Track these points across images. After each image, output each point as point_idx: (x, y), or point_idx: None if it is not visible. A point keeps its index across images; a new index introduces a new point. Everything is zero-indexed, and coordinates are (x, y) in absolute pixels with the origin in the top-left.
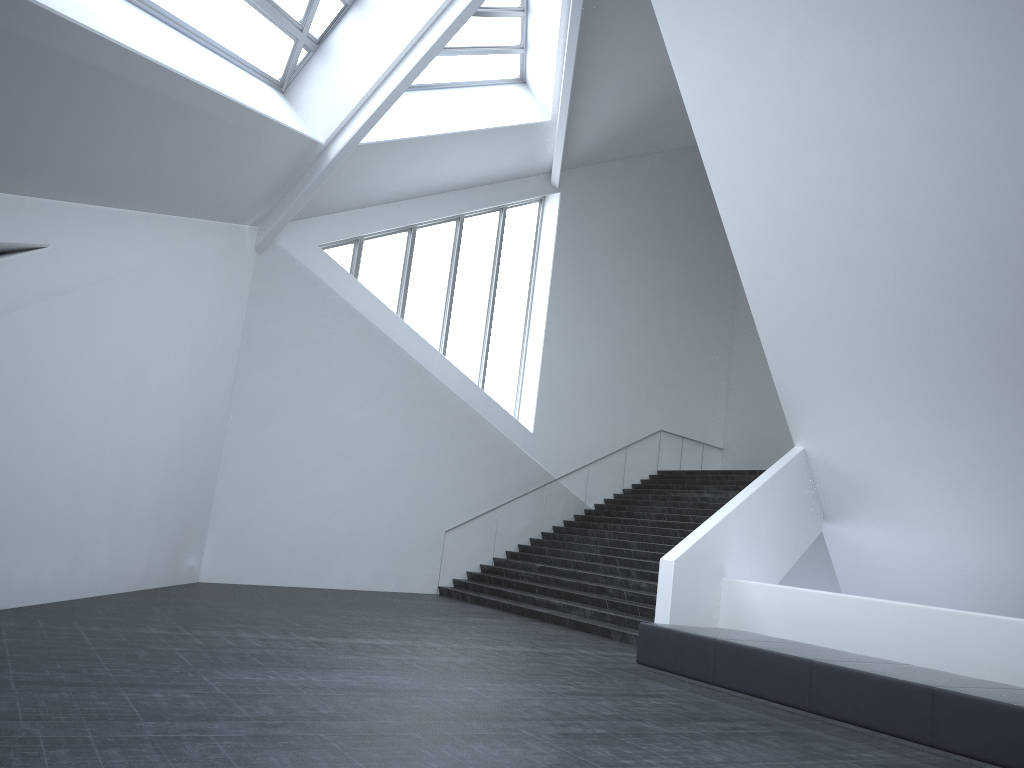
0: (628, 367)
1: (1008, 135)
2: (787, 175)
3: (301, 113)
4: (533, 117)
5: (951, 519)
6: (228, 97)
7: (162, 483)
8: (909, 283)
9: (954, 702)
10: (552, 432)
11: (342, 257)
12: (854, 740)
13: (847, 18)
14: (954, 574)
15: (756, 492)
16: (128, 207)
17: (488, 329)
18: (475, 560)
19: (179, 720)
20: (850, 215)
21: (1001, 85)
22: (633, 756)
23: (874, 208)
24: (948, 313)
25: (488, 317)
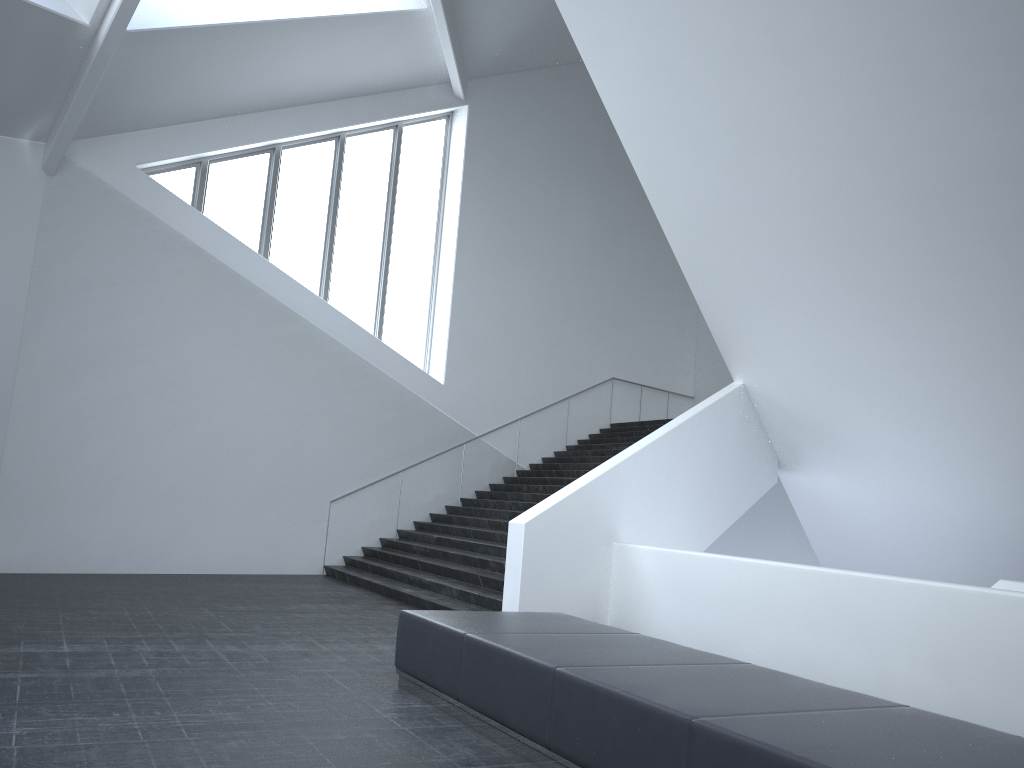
0: (567, 307)
1: None
2: (651, 12)
3: None
4: (404, 4)
5: (914, 458)
6: None
7: None
8: (814, 141)
9: (716, 747)
10: (470, 383)
11: (181, 183)
12: None
13: None
14: (928, 527)
15: (667, 435)
16: None
17: (384, 266)
18: (373, 533)
19: None
20: (731, 55)
21: None
22: None
23: (755, 38)
24: (867, 177)
25: (384, 252)
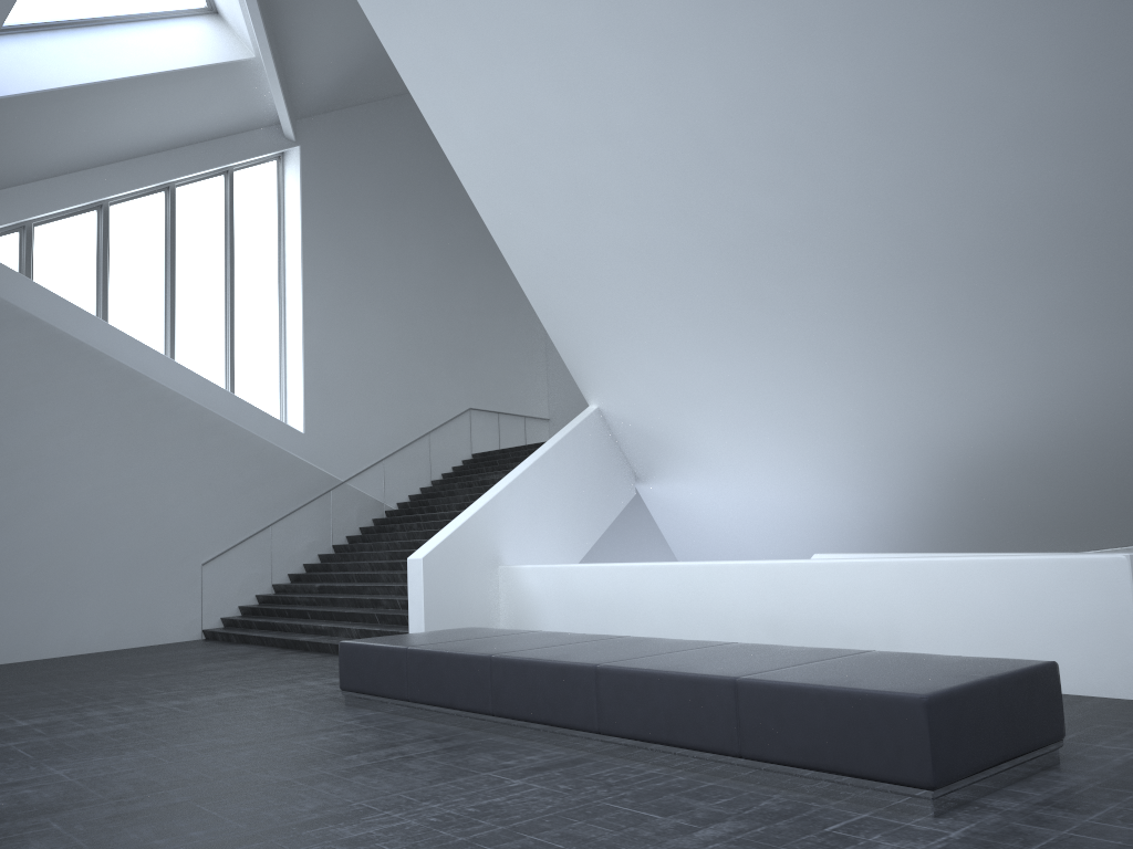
0: (419, 342)
1: (685, 17)
2: (493, 93)
3: None
4: (231, 54)
5: (748, 461)
6: None
7: None
8: (641, 205)
9: (615, 679)
10: (330, 429)
11: (5, 250)
12: (536, 740)
13: None
14: (766, 518)
15: (536, 464)
16: None
17: (230, 318)
18: (249, 591)
19: None
20: (565, 133)
21: None
22: (181, 830)
23: (585, 121)
24: (685, 234)
25: (228, 304)
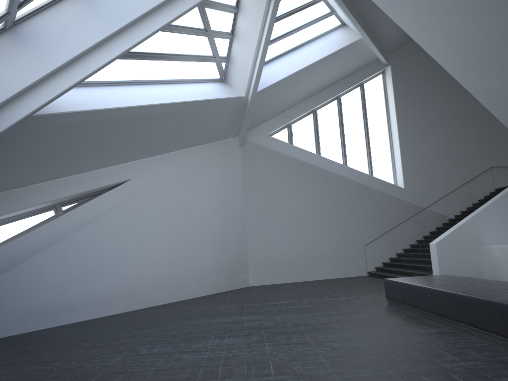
0: (459, 139)
1: None
2: (445, 31)
3: (233, 87)
4: (351, 40)
5: None
6: (178, 102)
7: (214, 250)
8: None
9: (463, 299)
10: (416, 185)
11: (283, 135)
12: (442, 323)
13: None
14: None
15: (503, 195)
16: (165, 152)
17: (367, 144)
18: (385, 256)
19: (136, 338)
20: (482, 40)
21: None
22: (292, 338)
23: (489, 33)
24: None
25: (366, 138)
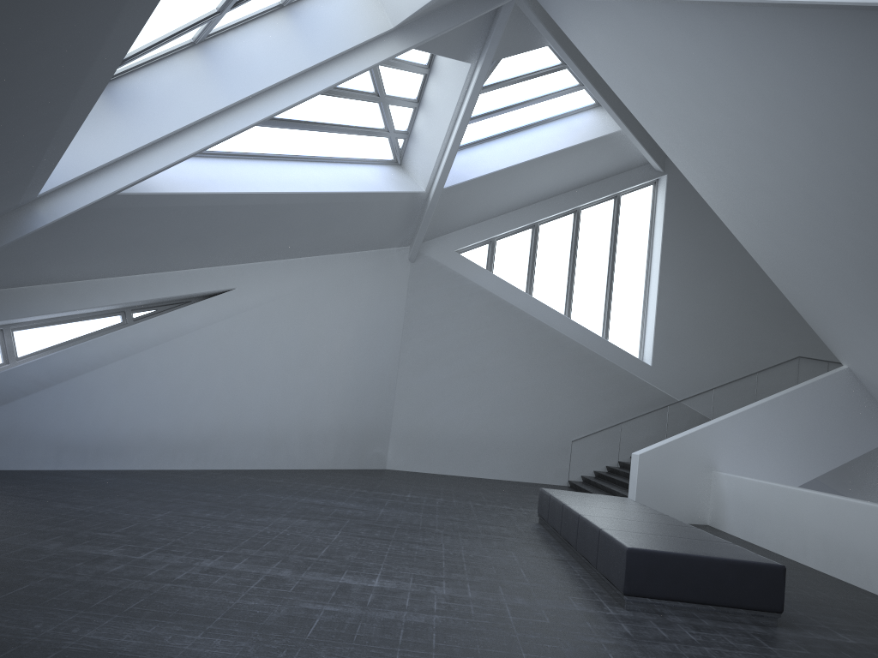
0: (754, 305)
1: (764, 124)
2: (703, 161)
3: (411, 175)
4: (606, 130)
5: None
6: (318, 192)
7: (341, 408)
8: (800, 231)
9: (581, 522)
10: (672, 364)
11: (480, 254)
12: (567, 550)
13: (658, 60)
14: None
15: (763, 405)
16: (291, 257)
17: (608, 289)
18: (601, 462)
19: (193, 500)
20: (745, 185)
21: (739, 93)
22: (375, 532)
23: (750, 179)
24: (831, 252)
25: (608, 280)
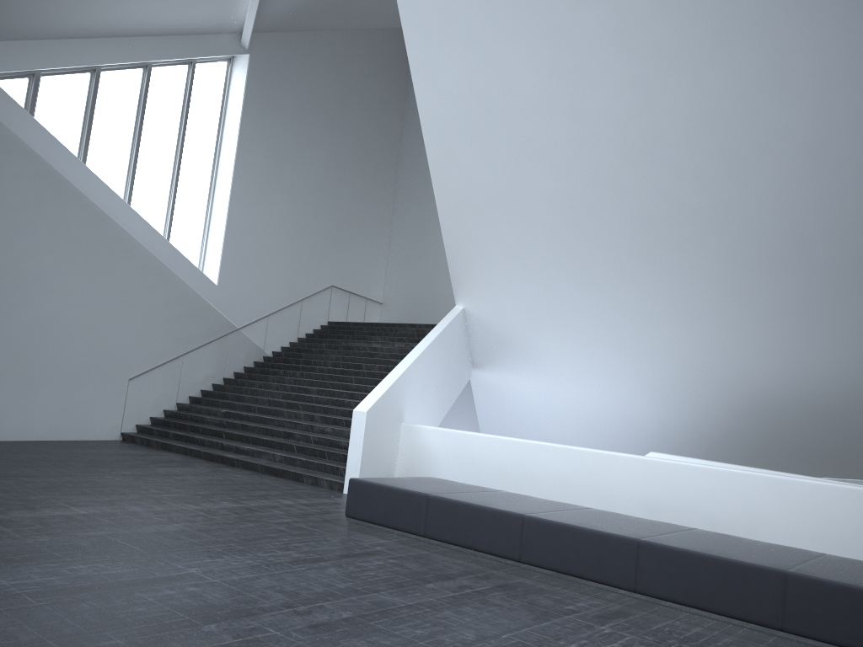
0: (306, 227)
1: (687, 44)
2: (483, 59)
3: None
4: None
5: (579, 369)
6: None
7: None
8: (578, 170)
9: (658, 553)
10: (236, 285)
11: (15, 91)
12: (561, 587)
13: None
14: (574, 412)
15: (429, 346)
16: None
17: (175, 182)
18: (159, 406)
19: None
20: (536, 104)
21: None
22: None
23: (558, 99)
24: (607, 199)
25: (175, 170)
